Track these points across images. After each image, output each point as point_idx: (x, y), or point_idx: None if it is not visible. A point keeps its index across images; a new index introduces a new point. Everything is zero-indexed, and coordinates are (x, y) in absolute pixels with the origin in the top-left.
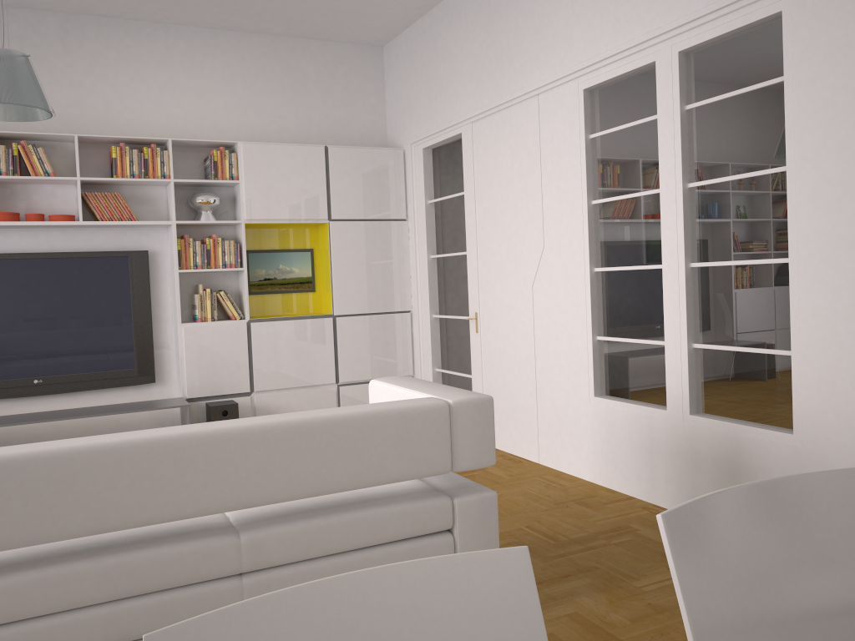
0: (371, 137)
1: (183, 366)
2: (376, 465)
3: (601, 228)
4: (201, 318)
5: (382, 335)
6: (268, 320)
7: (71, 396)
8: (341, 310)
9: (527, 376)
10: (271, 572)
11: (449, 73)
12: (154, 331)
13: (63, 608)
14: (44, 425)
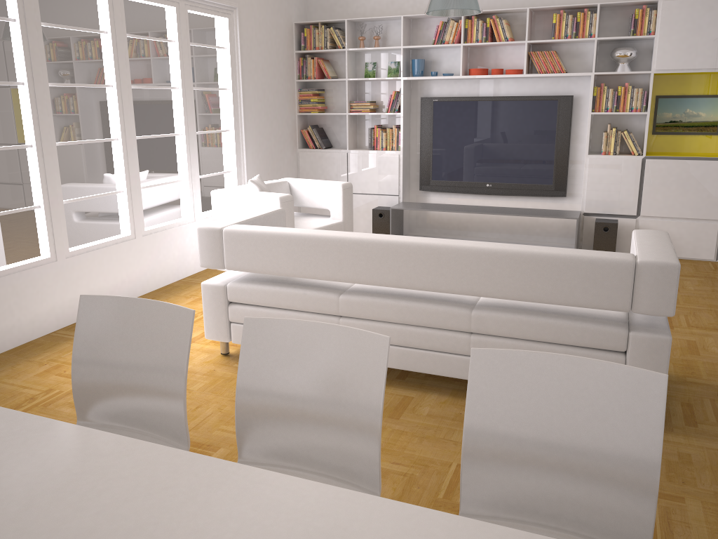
0: None
1: (584, 188)
2: (566, 292)
3: None
4: (604, 152)
5: None
6: (662, 158)
7: (508, 198)
8: None
9: None
10: (488, 337)
11: None
12: (570, 158)
13: (380, 319)
14: (490, 214)
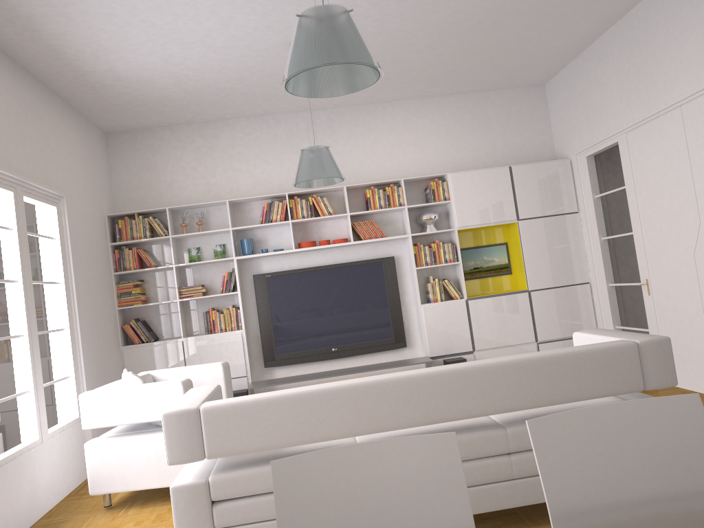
0: (542, 153)
1: (424, 334)
2: (590, 385)
3: None
4: (433, 300)
5: (568, 303)
6: (480, 297)
7: (354, 359)
8: (533, 286)
9: (698, 326)
10: (528, 453)
11: (602, 98)
12: (402, 311)
13: None
14: (340, 378)
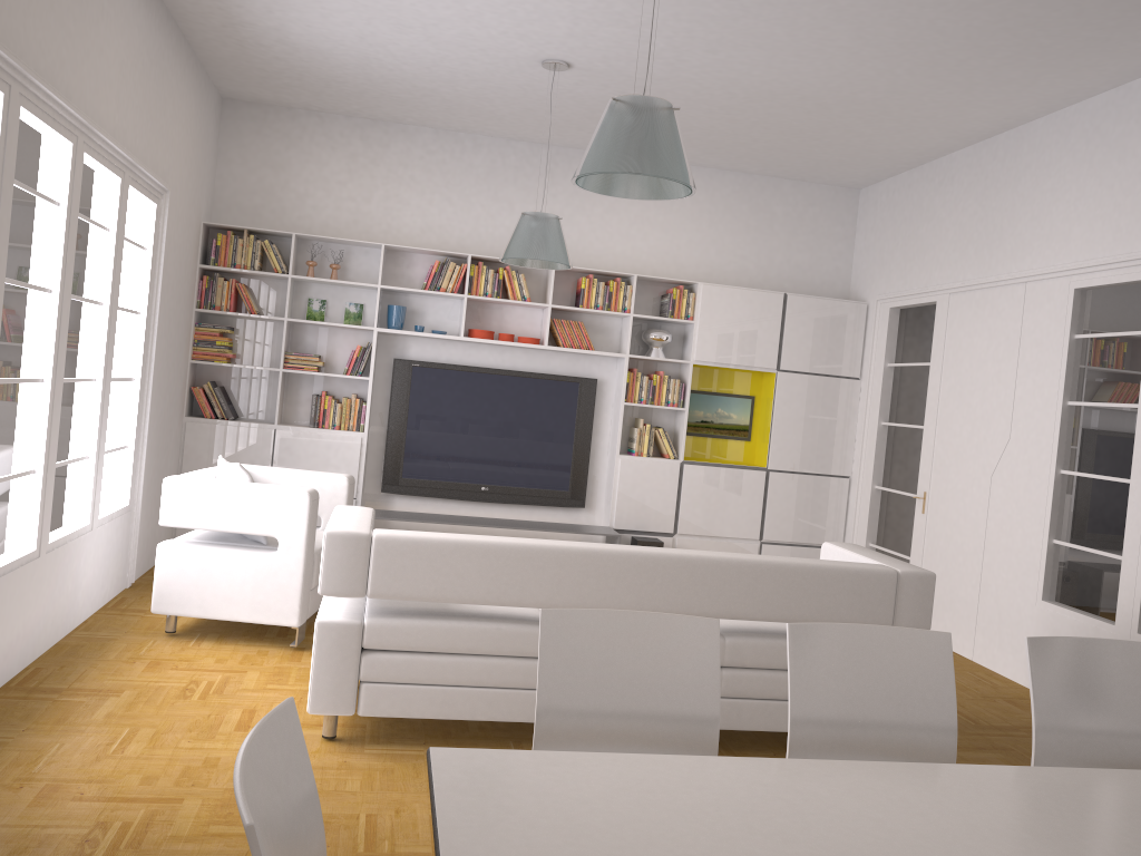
0: (832, 284)
1: (614, 497)
2: (832, 608)
3: (1073, 430)
4: (637, 452)
5: (815, 498)
6: (701, 463)
7: (508, 508)
8: (775, 465)
9: (972, 567)
10: (743, 670)
11: (931, 236)
12: (589, 458)
13: None
14: (482, 530)
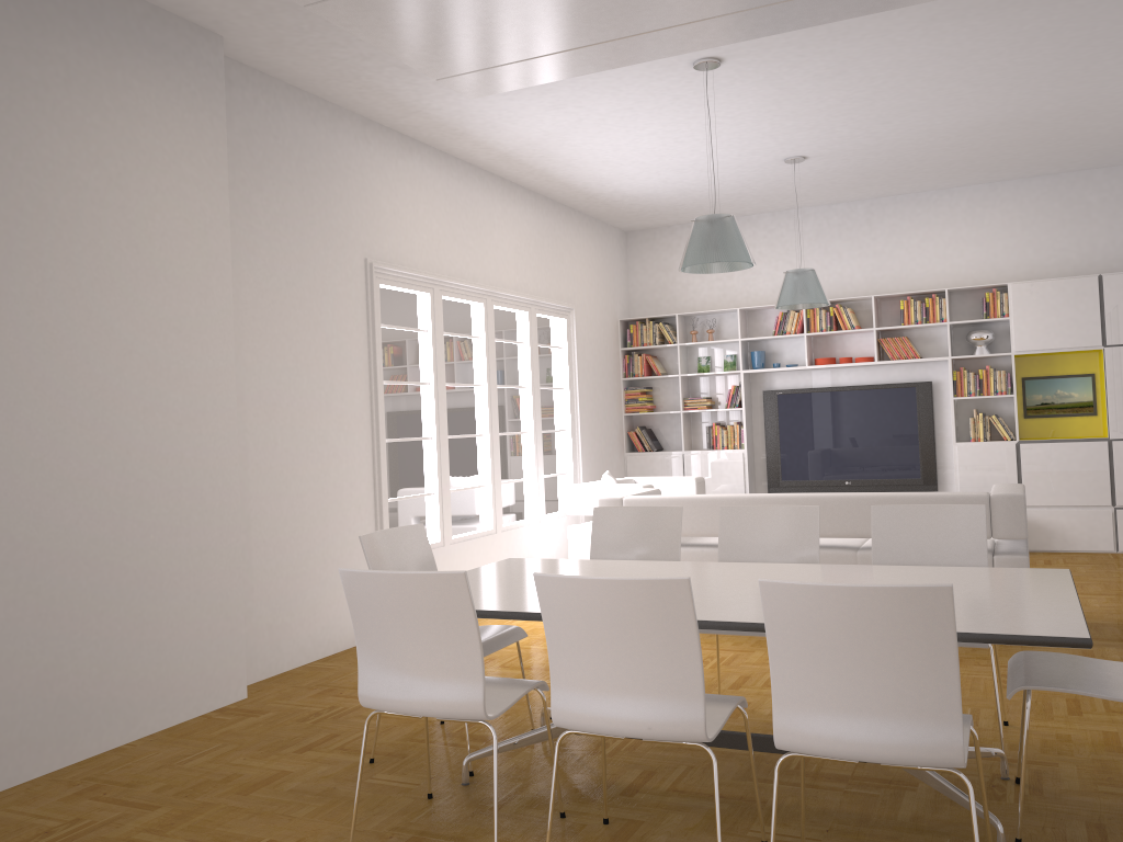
0: None
1: (956, 479)
2: None
3: None
4: (973, 438)
5: None
6: (1037, 441)
7: None
8: (1117, 434)
9: None
10: None
11: None
12: (937, 448)
13: None
14: None
